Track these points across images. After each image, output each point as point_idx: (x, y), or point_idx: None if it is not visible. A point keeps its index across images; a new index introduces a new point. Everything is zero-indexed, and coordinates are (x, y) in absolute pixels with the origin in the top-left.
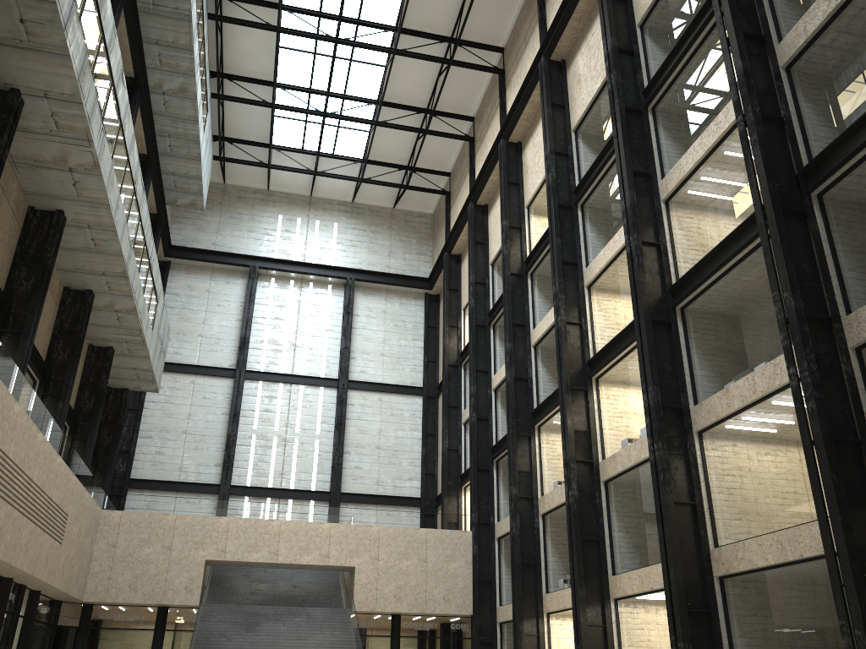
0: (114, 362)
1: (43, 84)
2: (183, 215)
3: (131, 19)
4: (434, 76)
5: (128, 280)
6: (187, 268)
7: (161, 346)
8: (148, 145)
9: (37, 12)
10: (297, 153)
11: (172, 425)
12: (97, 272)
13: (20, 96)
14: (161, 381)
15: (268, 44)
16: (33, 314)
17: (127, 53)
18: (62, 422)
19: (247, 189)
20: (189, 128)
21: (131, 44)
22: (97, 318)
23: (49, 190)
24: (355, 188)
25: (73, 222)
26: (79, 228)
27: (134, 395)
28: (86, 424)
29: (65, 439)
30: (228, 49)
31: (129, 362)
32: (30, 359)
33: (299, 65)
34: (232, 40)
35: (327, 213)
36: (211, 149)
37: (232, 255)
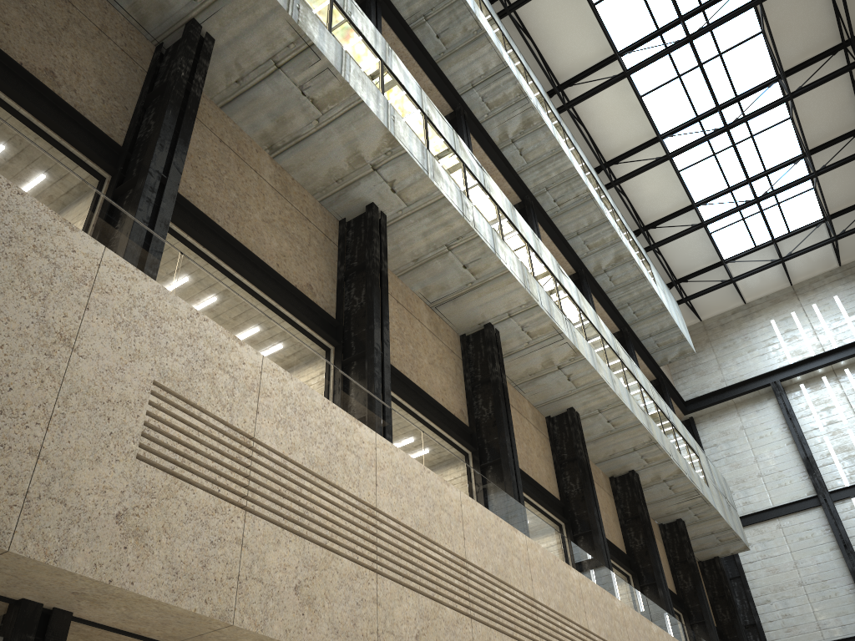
0: (690, 534)
1: (503, 307)
2: (679, 369)
3: (549, 228)
4: (848, 90)
5: (659, 445)
6: (710, 415)
7: (726, 500)
8: (616, 322)
9: (470, 252)
10: (752, 253)
11: (783, 580)
12: (628, 450)
13: (493, 327)
14: (745, 537)
15: (668, 176)
16: (592, 510)
17: (560, 257)
18: (670, 608)
19: (725, 314)
20: (641, 287)
21: (559, 247)
22: (651, 495)
23: (553, 395)
24: (833, 250)
25: (585, 413)
26: (592, 416)
27: (728, 562)
28: (696, 605)
29: (680, 624)
30: (637, 203)
31: (704, 527)
32: (612, 555)
33: (706, 174)
34: (636, 194)
35: (819, 291)
36: (671, 296)
37: (746, 382)
